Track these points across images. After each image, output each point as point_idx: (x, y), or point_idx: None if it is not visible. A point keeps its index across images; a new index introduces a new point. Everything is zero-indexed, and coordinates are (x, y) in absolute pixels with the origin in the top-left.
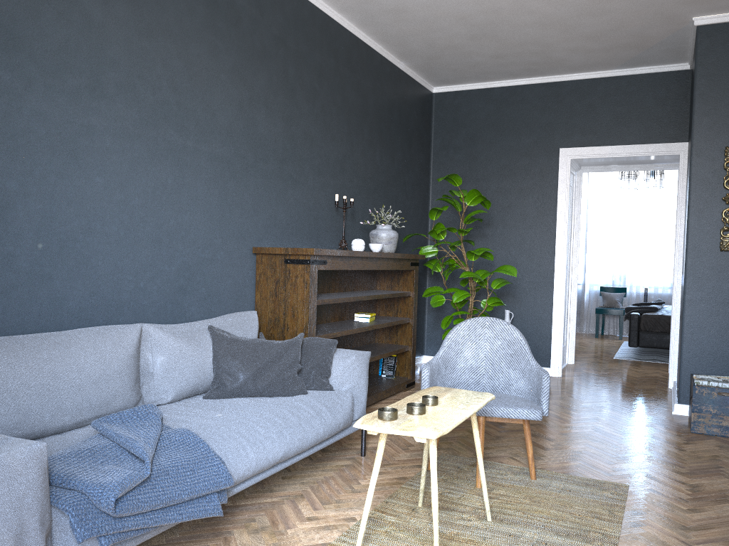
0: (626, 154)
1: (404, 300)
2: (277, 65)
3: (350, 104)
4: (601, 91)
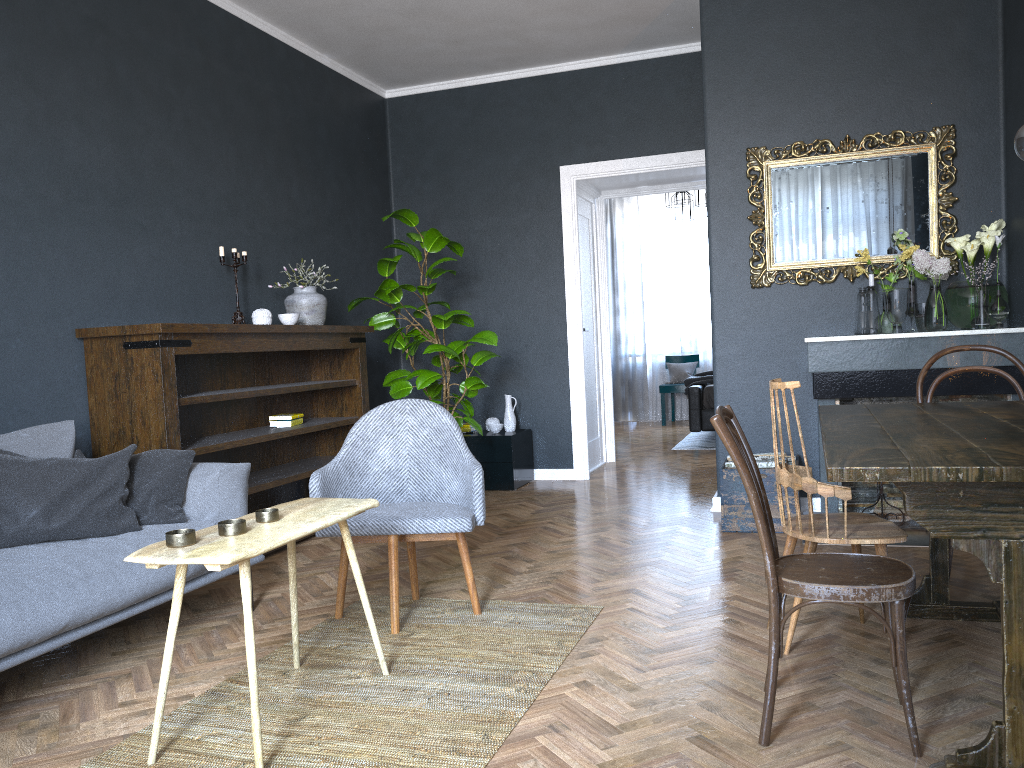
0: (645, 169)
1: (350, 392)
2: (94, 61)
3: (238, 117)
4: (607, 84)
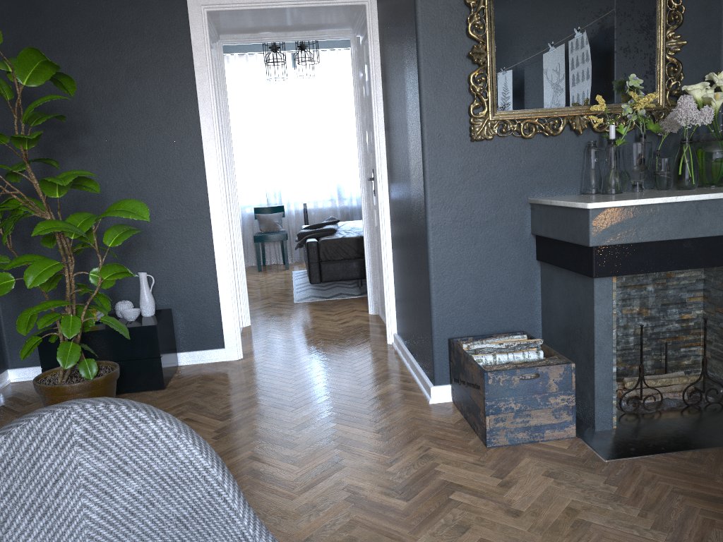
0: (291, 3)
1: None
2: None
3: None
4: None
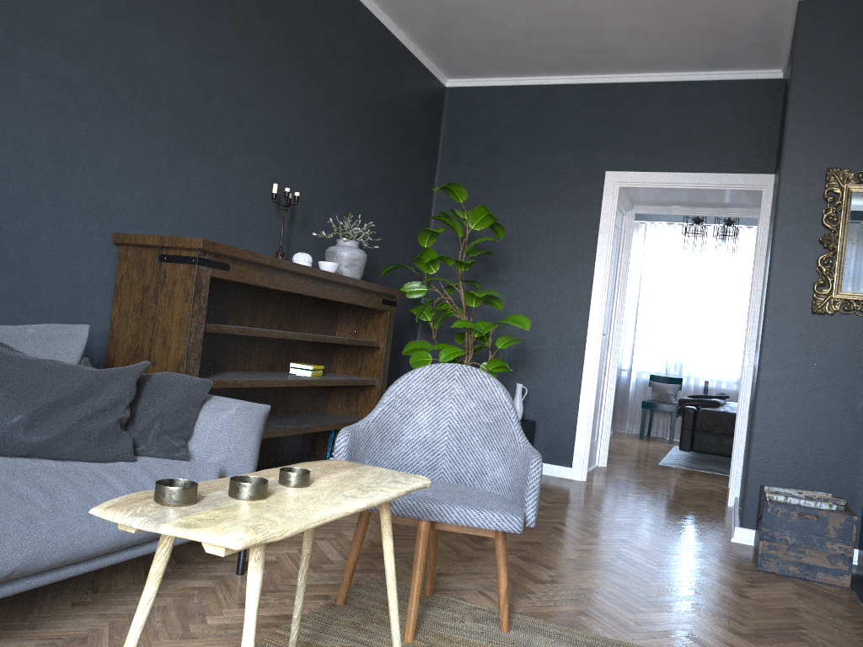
0: (692, 185)
1: (372, 353)
2: None
3: (313, 65)
4: (666, 99)
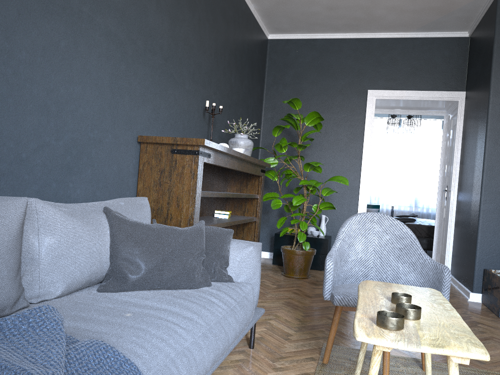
0: (418, 98)
1: (251, 202)
2: None
3: (218, 26)
4: (401, 48)
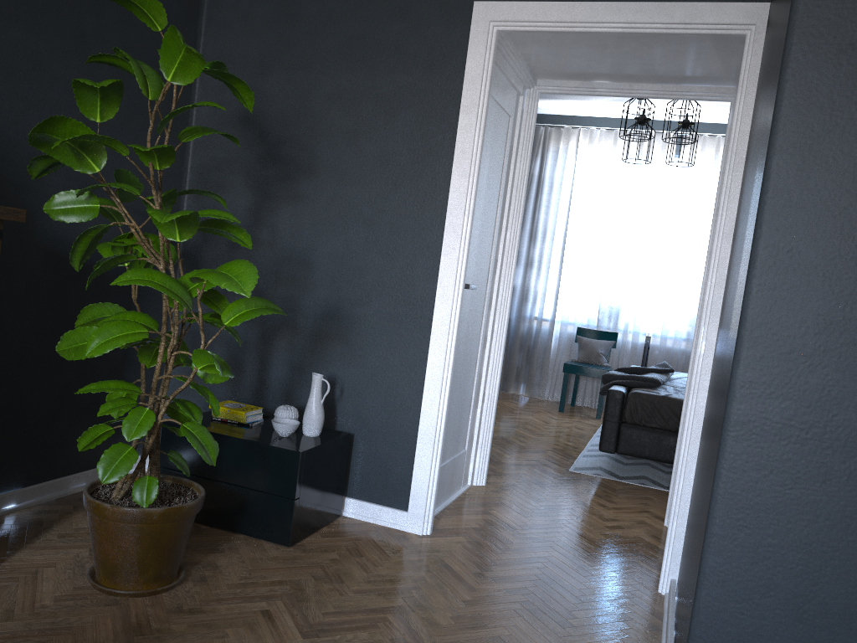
0: (621, 26)
1: None
2: None
3: None
4: None
